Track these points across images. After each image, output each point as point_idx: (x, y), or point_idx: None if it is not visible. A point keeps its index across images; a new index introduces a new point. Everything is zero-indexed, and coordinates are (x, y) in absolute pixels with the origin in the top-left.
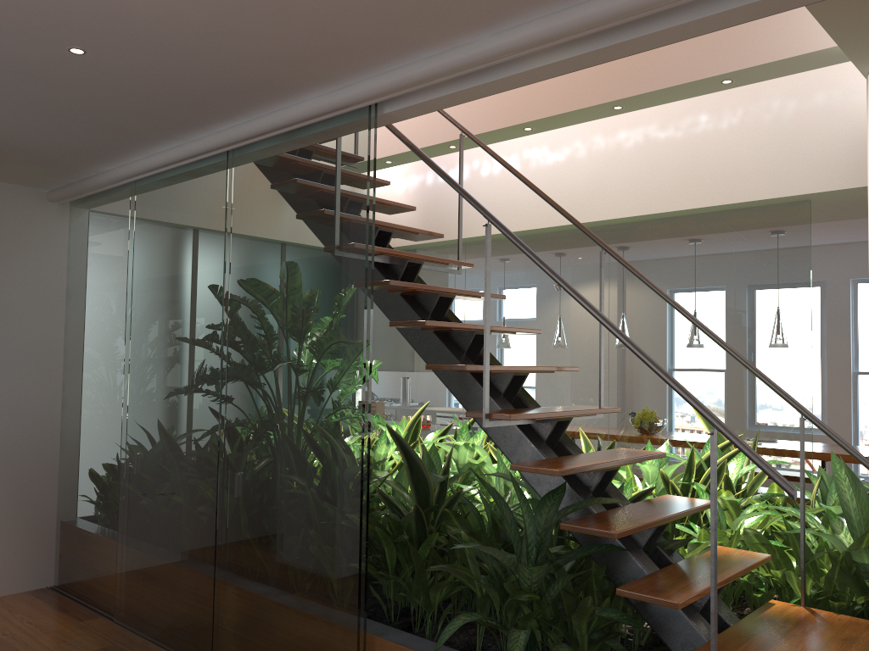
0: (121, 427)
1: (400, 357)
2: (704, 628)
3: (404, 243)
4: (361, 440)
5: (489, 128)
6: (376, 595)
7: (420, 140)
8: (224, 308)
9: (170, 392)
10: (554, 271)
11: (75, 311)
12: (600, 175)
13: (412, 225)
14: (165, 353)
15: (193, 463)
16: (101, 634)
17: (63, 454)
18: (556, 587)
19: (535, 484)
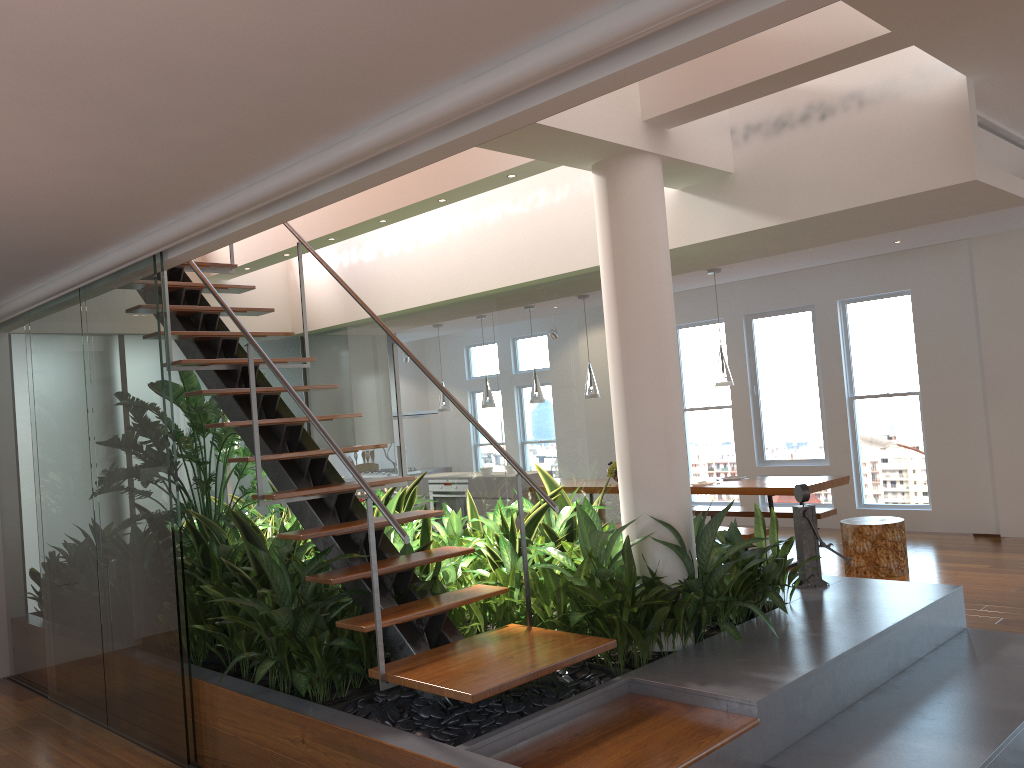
0: (37, 529)
1: (344, 433)
2: (419, 647)
3: (331, 323)
4: (171, 525)
5: (350, 223)
6: (212, 649)
7: (303, 235)
8: (89, 422)
9: (64, 496)
10: (285, 381)
11: (1, 428)
12: (473, 250)
13: (336, 305)
14: (58, 462)
15: (83, 555)
16: (33, 709)
17: (5, 557)
18: (304, 626)
19: (320, 547)
